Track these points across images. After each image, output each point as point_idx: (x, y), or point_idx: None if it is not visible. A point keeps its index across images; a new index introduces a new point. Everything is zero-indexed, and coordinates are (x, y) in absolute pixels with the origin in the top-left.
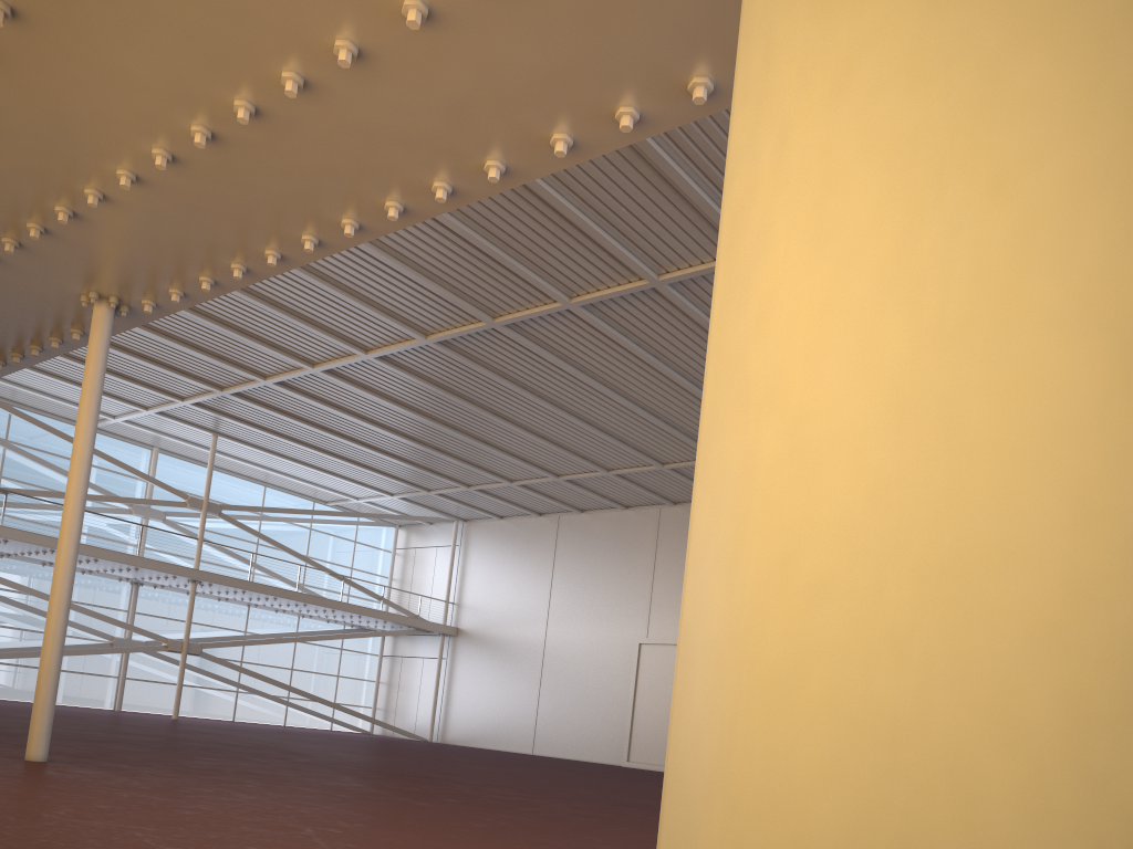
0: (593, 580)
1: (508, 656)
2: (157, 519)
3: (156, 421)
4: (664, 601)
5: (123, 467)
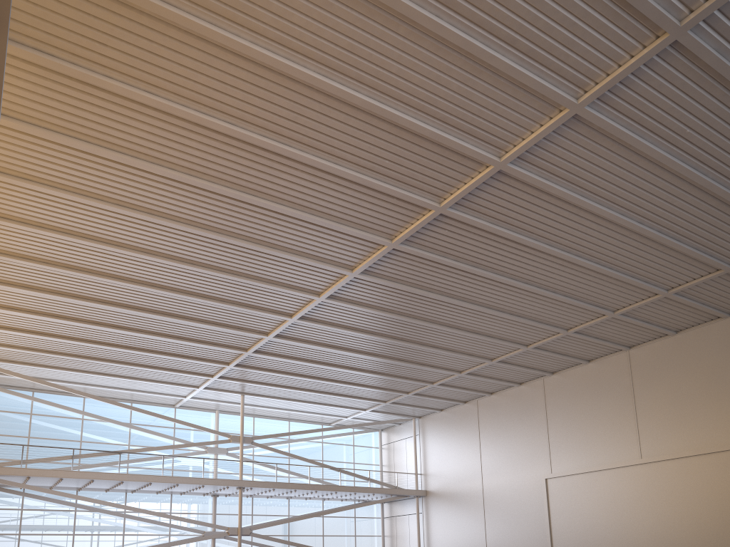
0: (507, 440)
1: (460, 504)
2: (222, 453)
3: (208, 394)
4: (558, 445)
5: (188, 425)
